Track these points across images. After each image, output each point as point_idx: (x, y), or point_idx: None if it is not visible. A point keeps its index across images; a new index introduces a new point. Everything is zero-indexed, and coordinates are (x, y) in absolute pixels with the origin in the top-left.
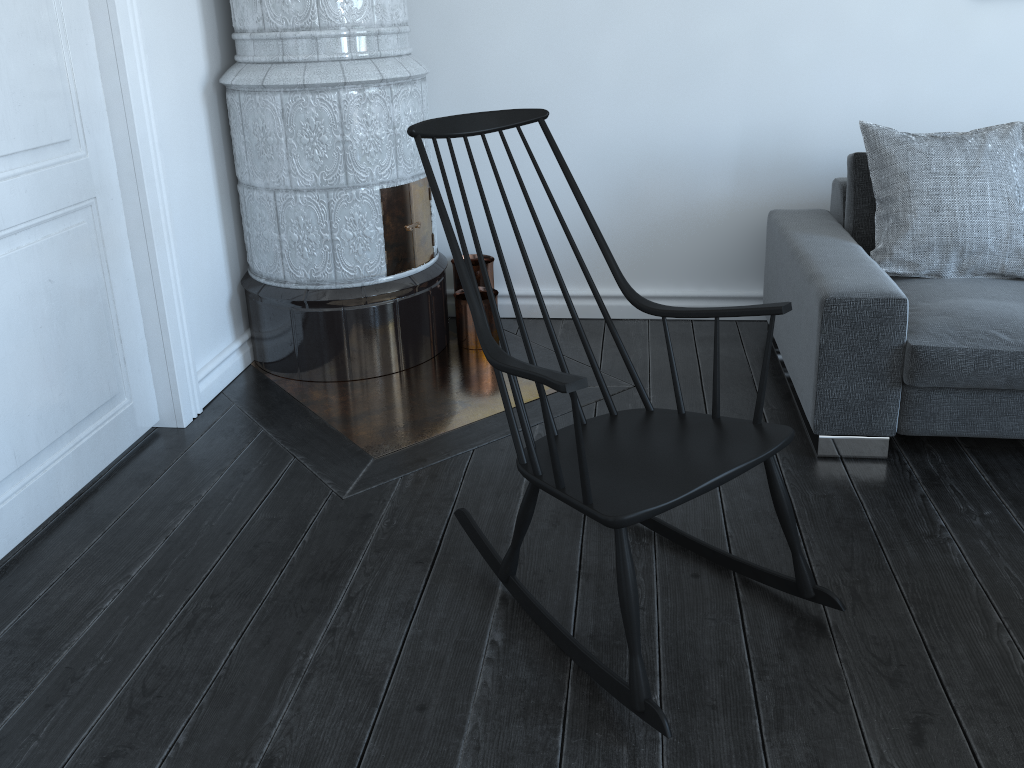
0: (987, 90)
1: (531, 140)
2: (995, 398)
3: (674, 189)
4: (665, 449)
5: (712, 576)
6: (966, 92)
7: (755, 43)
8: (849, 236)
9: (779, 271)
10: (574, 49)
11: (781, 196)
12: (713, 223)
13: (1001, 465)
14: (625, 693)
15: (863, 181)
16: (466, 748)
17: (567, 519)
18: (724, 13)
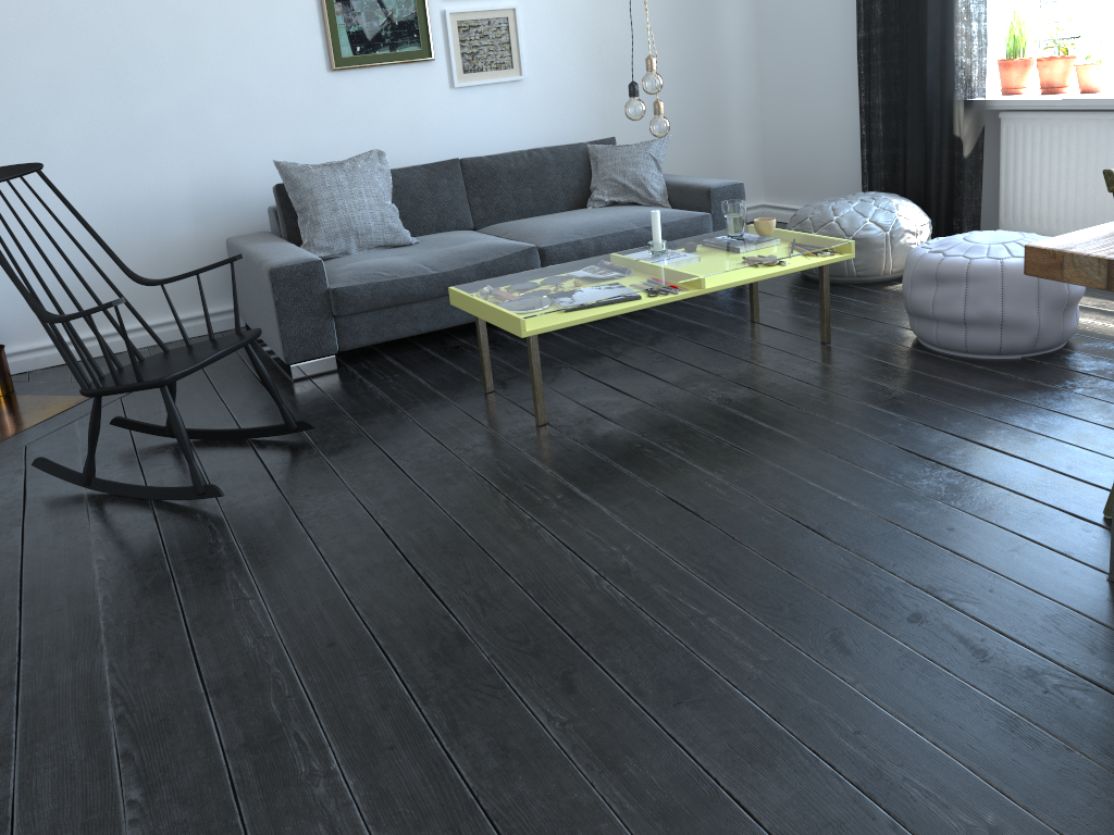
0: (358, 134)
1: (6, 213)
2: (390, 313)
3: (146, 236)
4: (183, 356)
5: (234, 444)
6: (345, 137)
7: (186, 115)
8: (285, 240)
9: (242, 276)
10: (31, 132)
11: (234, 228)
12: (185, 258)
13: (405, 355)
14: (191, 491)
15: (287, 203)
16: (95, 548)
17: (123, 453)
18: (156, 94)
